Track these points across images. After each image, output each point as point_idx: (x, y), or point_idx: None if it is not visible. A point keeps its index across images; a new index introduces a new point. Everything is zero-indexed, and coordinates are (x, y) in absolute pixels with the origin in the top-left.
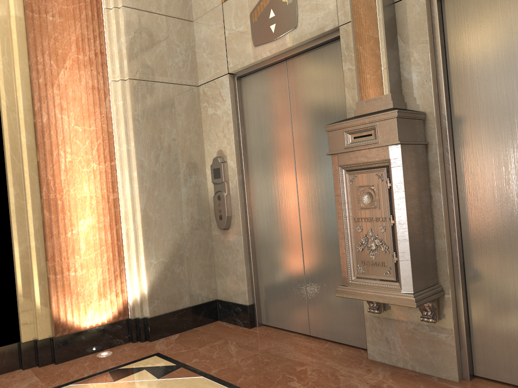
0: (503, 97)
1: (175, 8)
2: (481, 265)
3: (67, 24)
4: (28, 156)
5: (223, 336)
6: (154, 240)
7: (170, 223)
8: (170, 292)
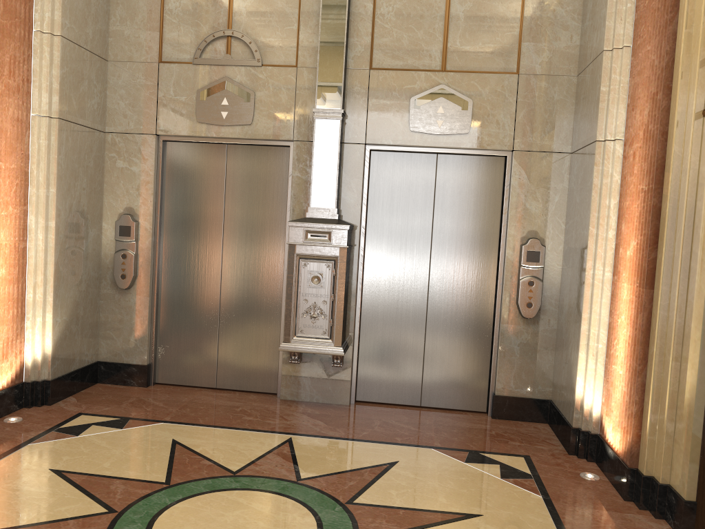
0: (399, 226)
1: (97, 45)
2: (371, 329)
3: (4, 42)
4: None
5: (128, 395)
6: (61, 296)
7: (73, 279)
8: (67, 353)
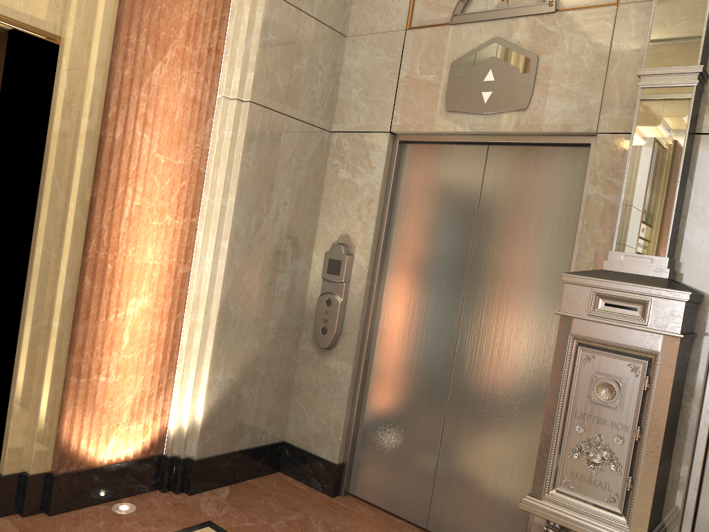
0: None
1: (330, 12)
2: None
3: None
4: (80, 187)
5: (298, 505)
6: (227, 346)
7: (252, 324)
8: (230, 425)
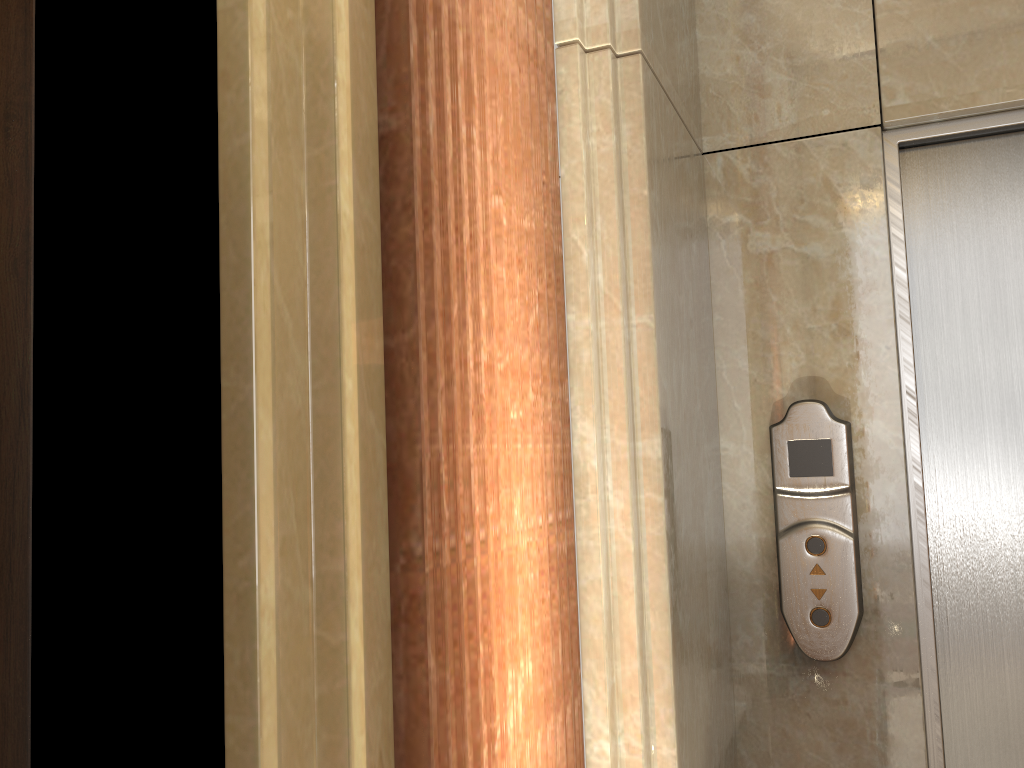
0: None
1: None
2: None
3: None
4: (358, 315)
5: None
6: (688, 730)
7: (699, 649)
8: None
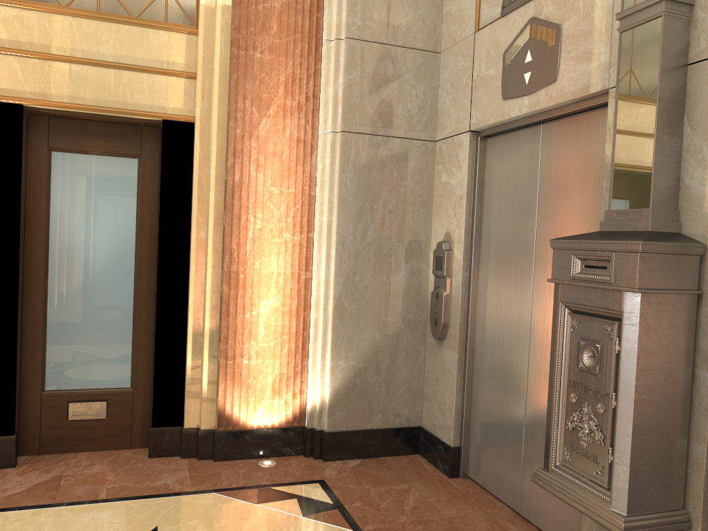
0: None
1: (417, 36)
2: None
3: (276, 62)
4: (214, 219)
5: (410, 479)
6: (346, 337)
7: (370, 319)
8: (358, 406)
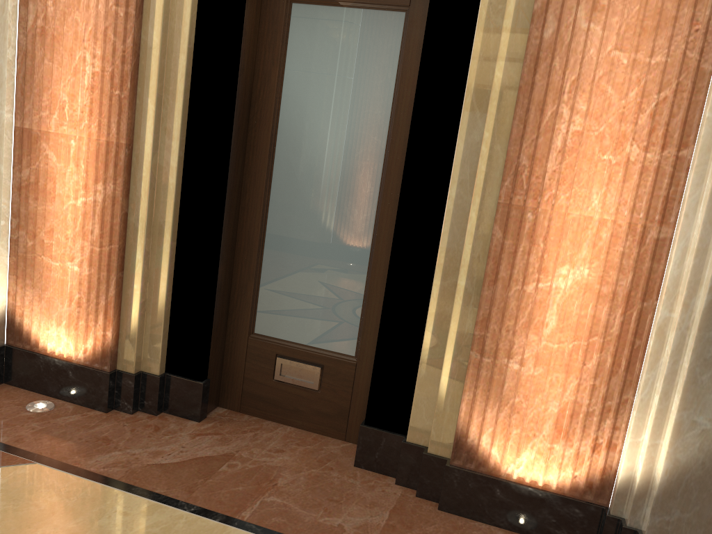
0: None
1: None
2: None
3: None
4: (498, 111)
5: None
6: None
7: None
8: None
